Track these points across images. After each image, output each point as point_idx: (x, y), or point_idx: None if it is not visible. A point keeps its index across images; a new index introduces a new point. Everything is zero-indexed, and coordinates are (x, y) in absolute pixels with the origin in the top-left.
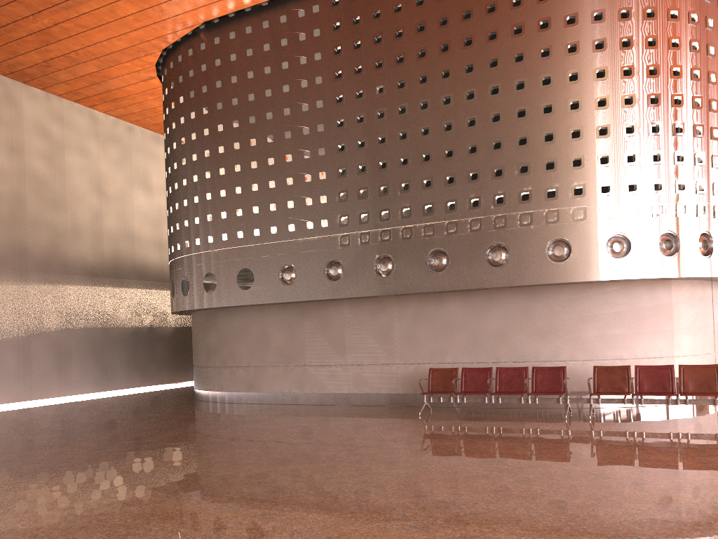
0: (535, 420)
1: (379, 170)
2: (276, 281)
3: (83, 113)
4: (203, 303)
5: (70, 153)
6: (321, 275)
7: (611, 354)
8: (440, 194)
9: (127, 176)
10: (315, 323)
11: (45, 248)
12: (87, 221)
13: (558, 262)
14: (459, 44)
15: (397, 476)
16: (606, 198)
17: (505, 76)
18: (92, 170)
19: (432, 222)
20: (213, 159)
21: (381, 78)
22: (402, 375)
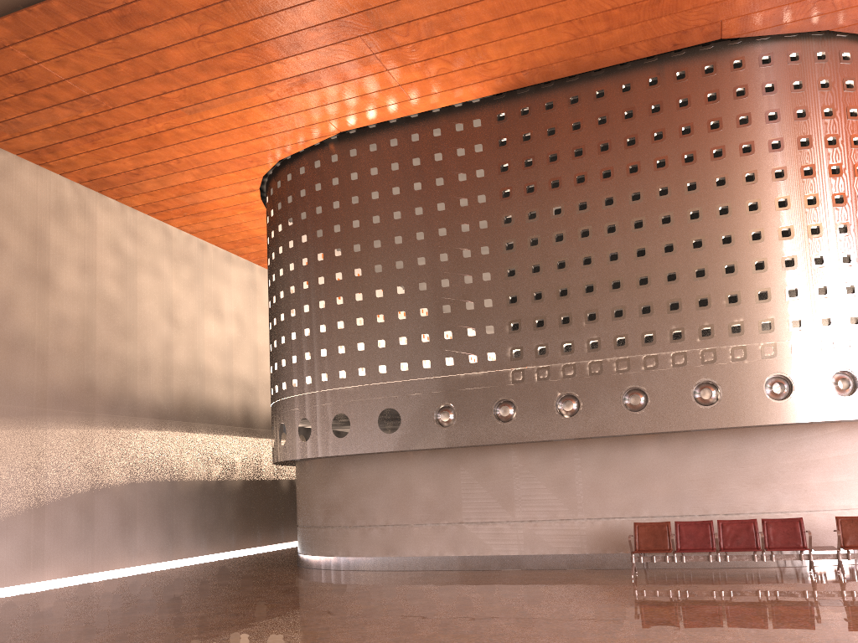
0: (783, 580)
1: (559, 298)
2: (430, 423)
3: (157, 227)
4: (331, 450)
5: (142, 273)
6: (488, 416)
7: (838, 504)
8: (635, 324)
9: (199, 301)
10: (474, 472)
11: (113, 385)
12: (158, 353)
13: (777, 400)
14: (650, 165)
15: (744, 642)
16: (827, 332)
17: (705, 201)
18: (164, 293)
19: (627, 355)
20: (347, 283)
21: (558, 198)
22: (587, 532)
